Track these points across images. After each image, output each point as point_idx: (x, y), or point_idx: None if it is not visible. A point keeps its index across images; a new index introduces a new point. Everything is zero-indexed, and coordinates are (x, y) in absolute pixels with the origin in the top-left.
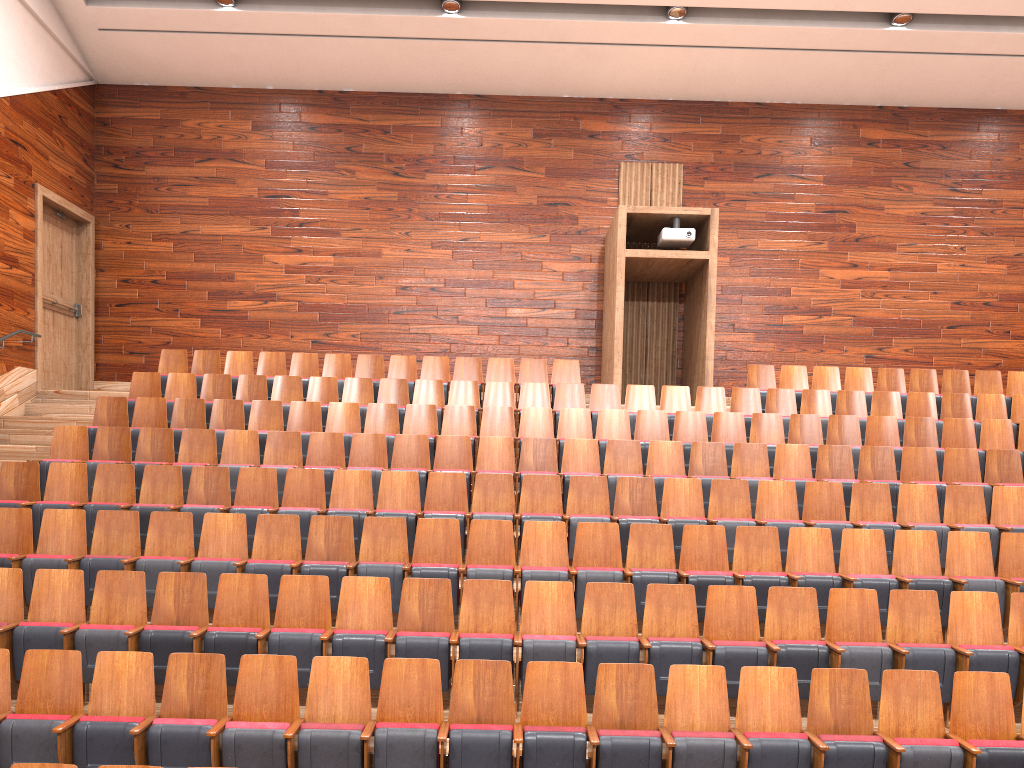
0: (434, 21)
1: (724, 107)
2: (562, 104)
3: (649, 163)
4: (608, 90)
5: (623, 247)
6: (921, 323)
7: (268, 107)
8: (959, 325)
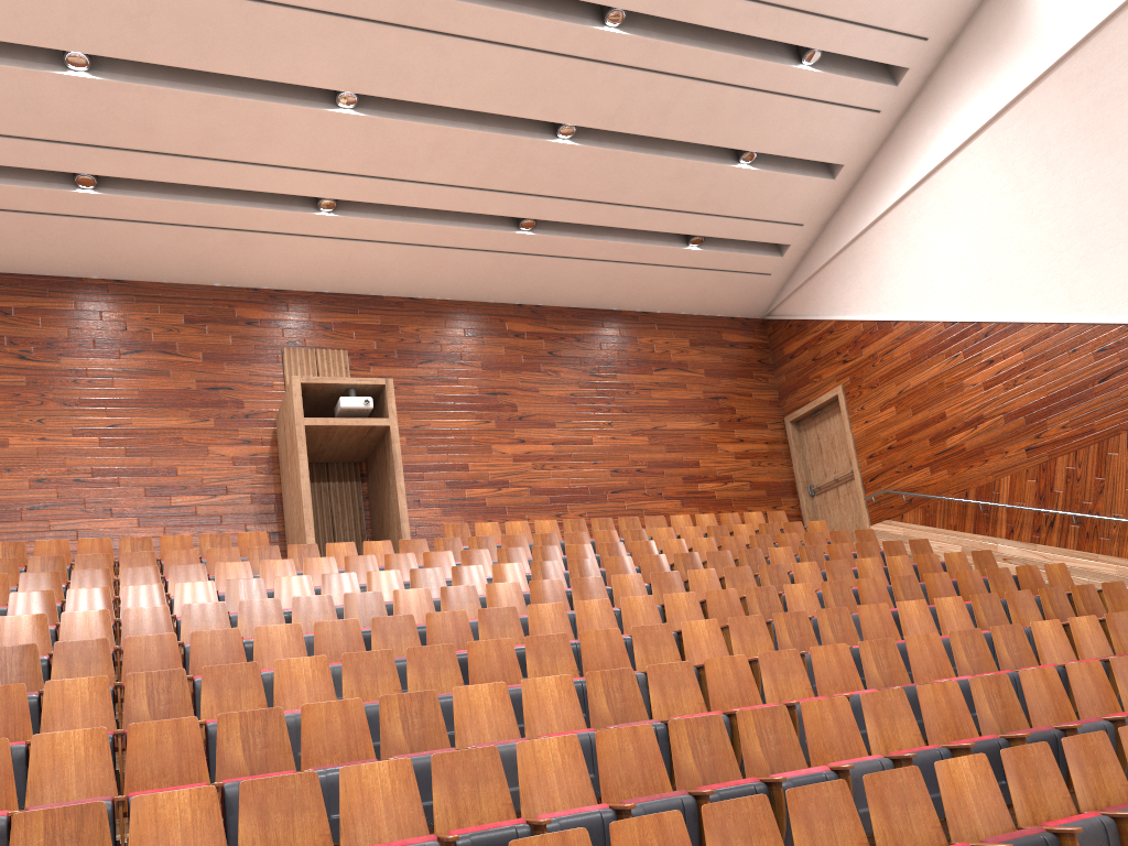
0: (66, 195)
1: (380, 300)
2: (214, 292)
3: (313, 349)
4: (262, 280)
5: (301, 416)
6: (589, 490)
7: None
8: (621, 490)
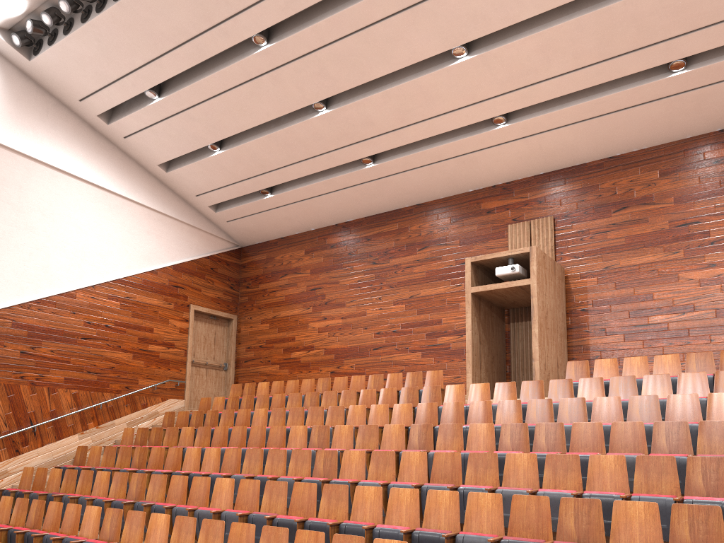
0: (363, 171)
1: (583, 167)
2: (469, 196)
3: (528, 221)
4: (494, 179)
5: (469, 286)
6: None
7: (312, 240)
8: None
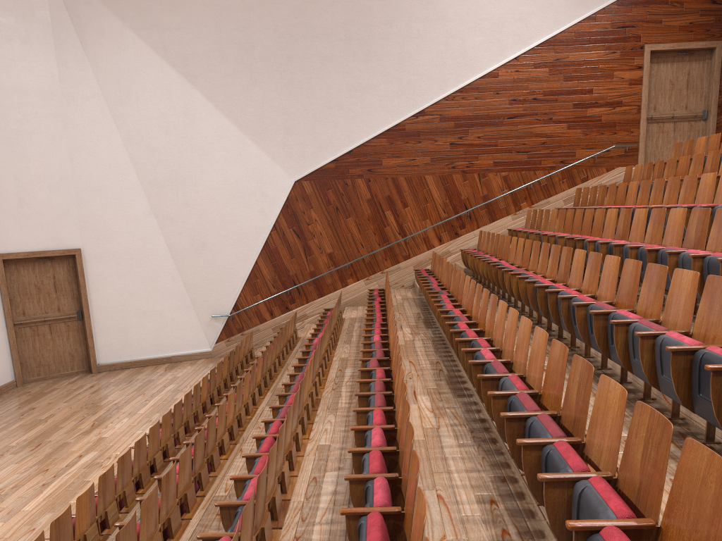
0: None
1: None
2: None
3: None
4: None
5: None
6: None
7: None
8: None
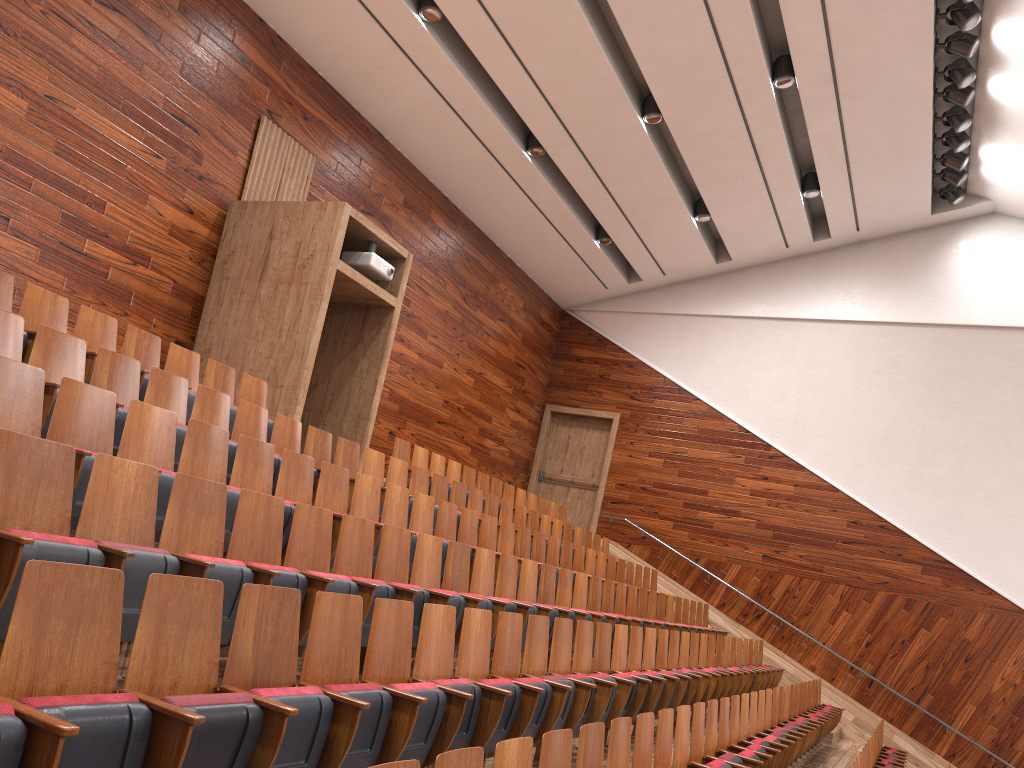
0: None
1: (357, 118)
2: None
3: (288, 136)
4: (279, 18)
5: (338, 256)
6: (425, 412)
7: None
8: (443, 422)
